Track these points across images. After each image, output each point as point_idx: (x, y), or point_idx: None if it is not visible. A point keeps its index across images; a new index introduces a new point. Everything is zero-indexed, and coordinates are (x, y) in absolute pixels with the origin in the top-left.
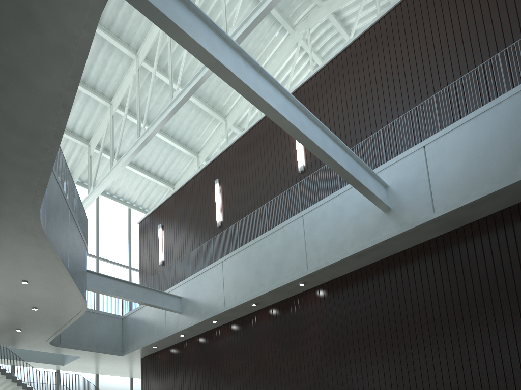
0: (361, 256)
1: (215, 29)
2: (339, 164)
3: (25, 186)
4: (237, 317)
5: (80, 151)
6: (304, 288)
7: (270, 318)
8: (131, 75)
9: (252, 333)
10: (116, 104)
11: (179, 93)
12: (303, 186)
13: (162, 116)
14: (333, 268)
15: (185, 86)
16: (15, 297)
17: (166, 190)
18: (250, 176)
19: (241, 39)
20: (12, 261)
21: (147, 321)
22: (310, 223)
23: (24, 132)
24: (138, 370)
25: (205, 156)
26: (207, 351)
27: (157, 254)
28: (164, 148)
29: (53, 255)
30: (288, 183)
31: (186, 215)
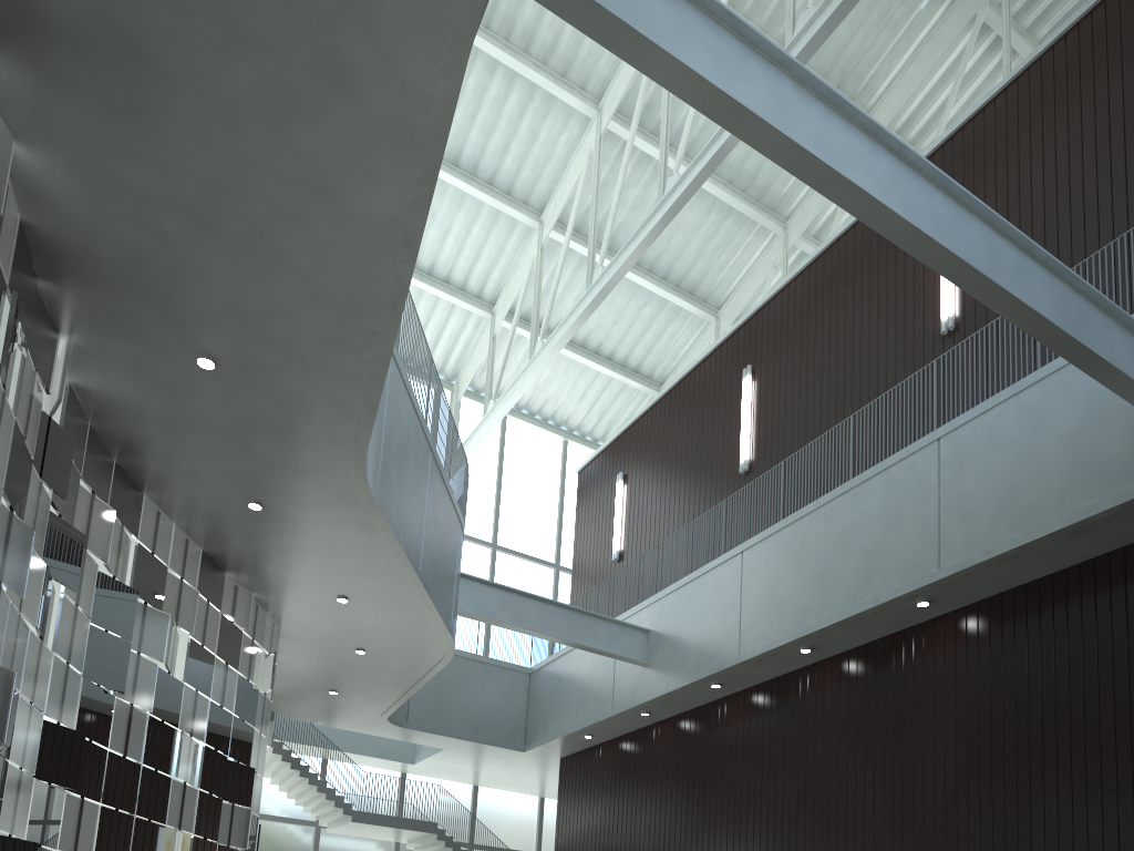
0: (1082, 533)
1: (732, 24)
2: (1030, 307)
3: (339, 411)
4: (768, 676)
5: (476, 328)
6: (928, 612)
7: (843, 681)
8: (583, 155)
9: (797, 714)
10: (551, 220)
11: (679, 180)
12: (946, 368)
13: (639, 234)
14: (1005, 565)
15: (693, 162)
16: (325, 629)
17: (643, 396)
18: (824, 354)
19: (825, 33)
20: (320, 558)
21: (576, 680)
22: (955, 457)
23: (335, 303)
24: (554, 783)
25: (734, 313)
26: (696, 750)
27: (610, 538)
28: (645, 304)
29: (391, 546)
30: (914, 361)
31: (676, 450)
